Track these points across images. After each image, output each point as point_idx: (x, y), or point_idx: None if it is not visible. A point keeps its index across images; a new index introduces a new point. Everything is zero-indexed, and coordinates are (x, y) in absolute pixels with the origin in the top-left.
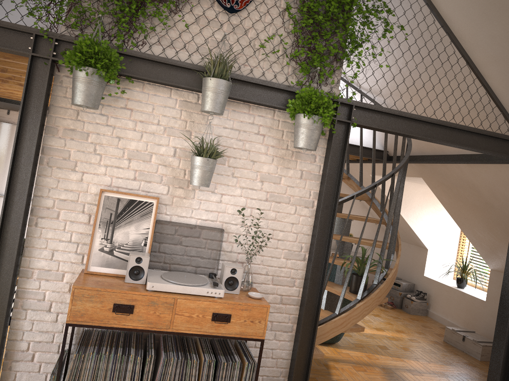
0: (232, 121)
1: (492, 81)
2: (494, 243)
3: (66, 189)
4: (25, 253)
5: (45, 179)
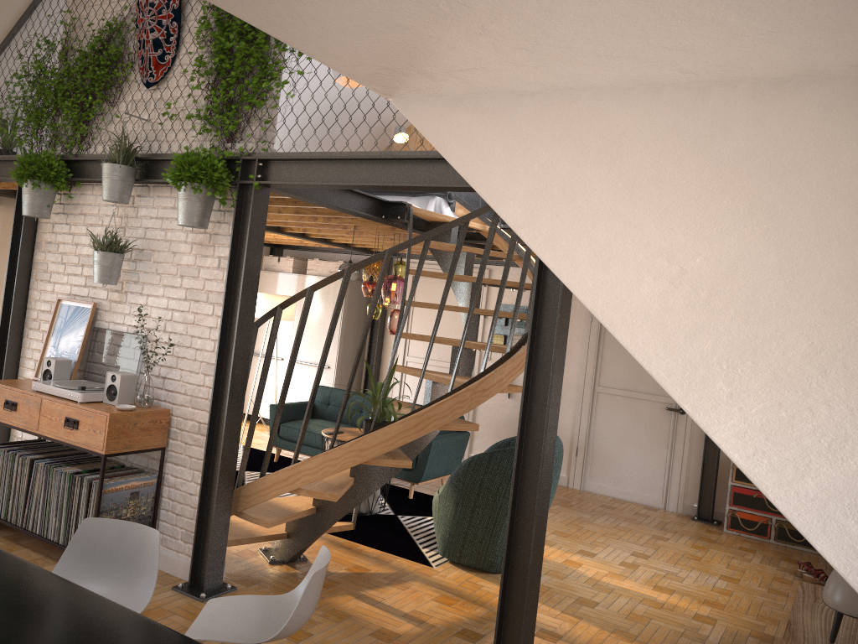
0: (157, 209)
1: None
2: None
3: (45, 300)
4: (21, 363)
5: (34, 292)
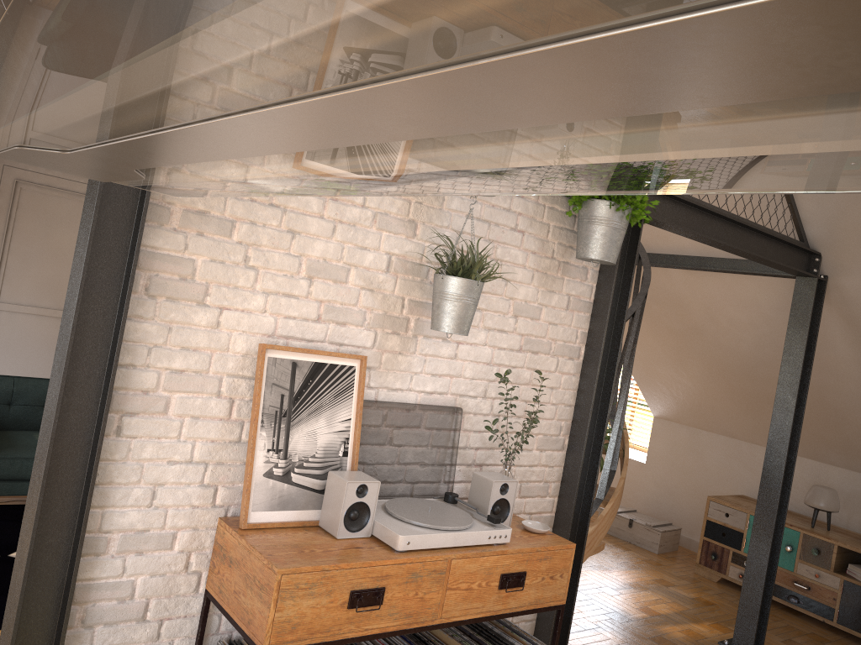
0: (480, 204)
1: None
2: (679, 382)
3: (186, 346)
4: (92, 499)
5: (142, 325)
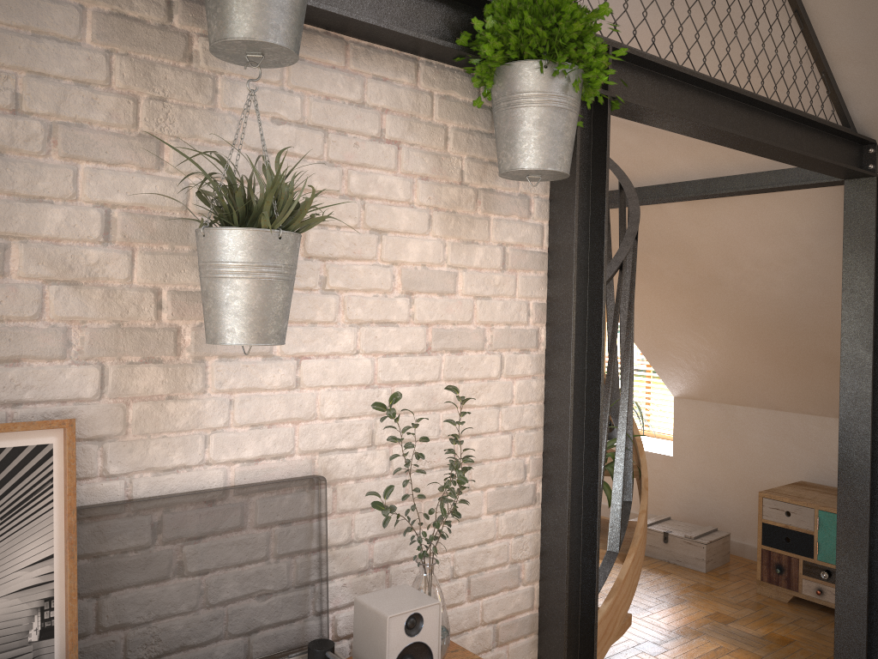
0: (298, 96)
1: (820, 1)
2: (699, 351)
3: None
4: None
5: None
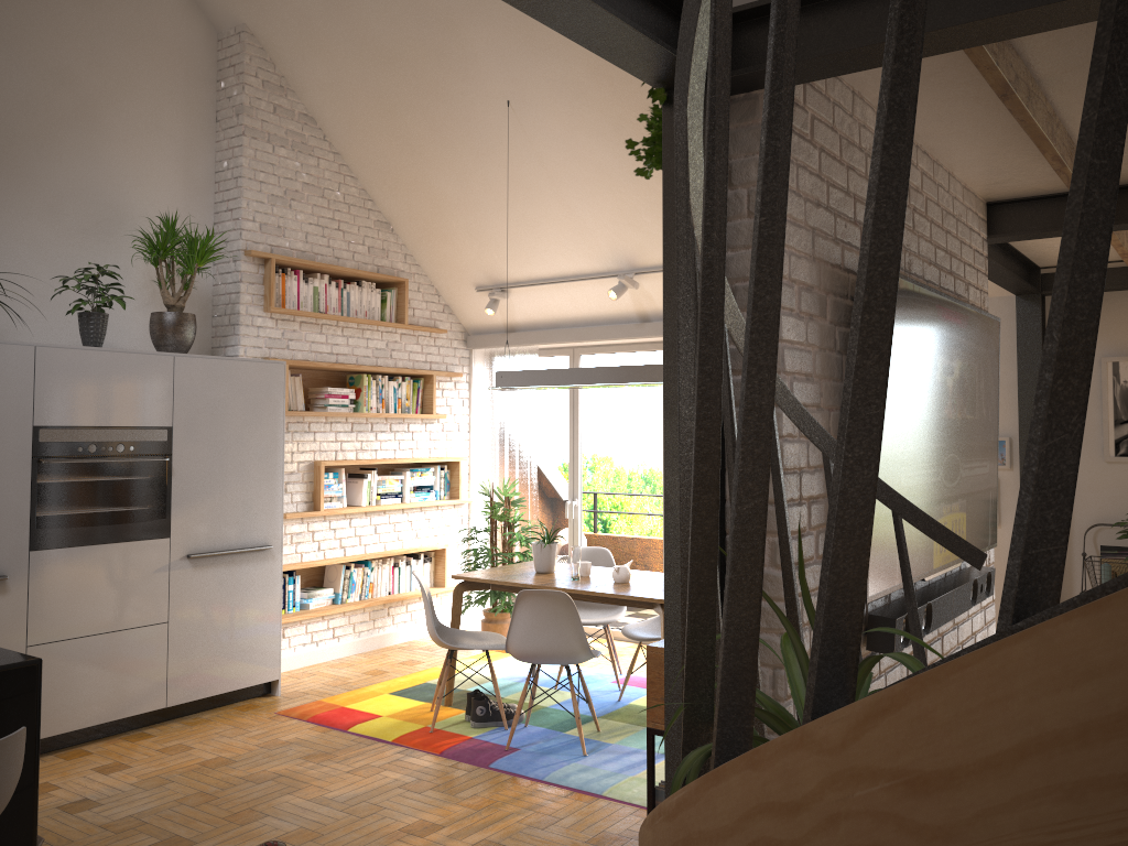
0: None
1: None
2: None
3: None
4: None
5: None
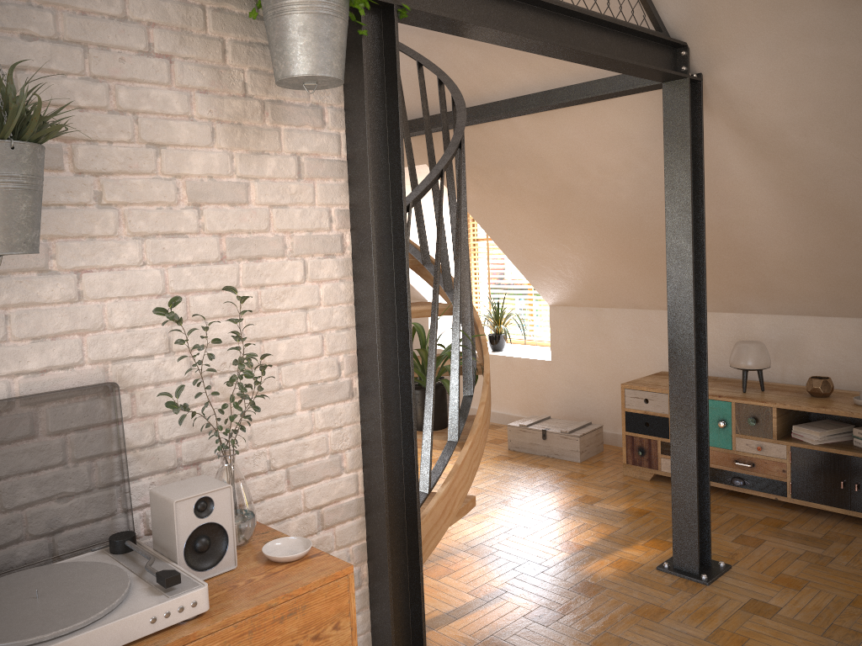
0: (50, 12)
1: None
2: (564, 259)
3: None
4: None
5: None
